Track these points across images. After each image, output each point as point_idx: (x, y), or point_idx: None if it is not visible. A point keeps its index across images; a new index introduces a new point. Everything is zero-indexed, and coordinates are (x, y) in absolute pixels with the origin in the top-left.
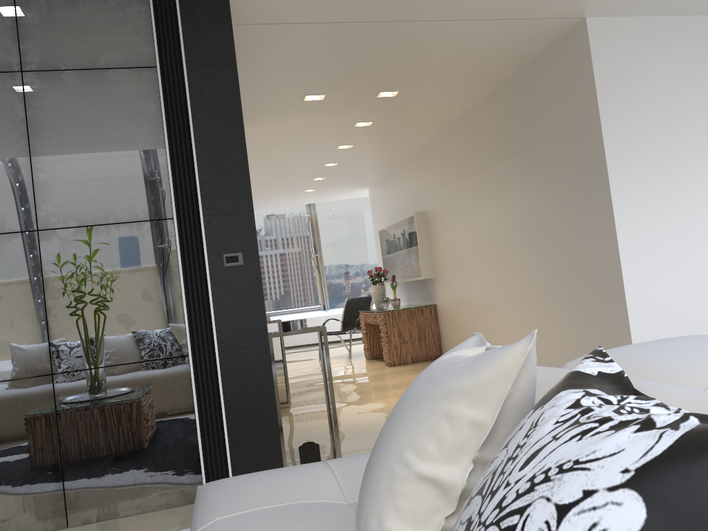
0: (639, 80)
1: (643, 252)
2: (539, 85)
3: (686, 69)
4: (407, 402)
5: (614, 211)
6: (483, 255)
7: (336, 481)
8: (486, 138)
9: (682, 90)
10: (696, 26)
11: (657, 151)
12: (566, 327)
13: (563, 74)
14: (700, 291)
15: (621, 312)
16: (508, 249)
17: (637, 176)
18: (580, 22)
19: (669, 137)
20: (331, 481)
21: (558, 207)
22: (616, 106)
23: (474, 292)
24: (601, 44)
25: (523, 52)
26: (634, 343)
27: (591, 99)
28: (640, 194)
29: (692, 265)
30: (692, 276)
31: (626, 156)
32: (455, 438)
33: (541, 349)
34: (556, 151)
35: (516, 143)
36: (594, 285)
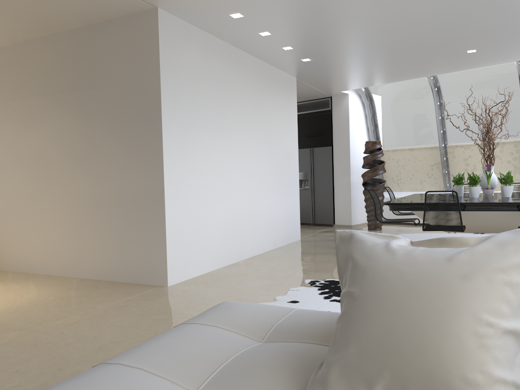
0: (182, 64)
1: (176, 183)
2: (105, 44)
3: (204, 67)
4: (441, 280)
5: (163, 151)
6: (19, 172)
7: (159, 377)
8: (37, 72)
9: (201, 79)
10: (210, 41)
11: (187, 115)
12: (106, 235)
13: (131, 42)
14: (201, 212)
15: (160, 224)
16: (51, 170)
17: (177, 130)
18: (152, 9)
19: (193, 108)
20: (155, 378)
21: (111, 142)
22: (169, 77)
23: (2, 204)
24: (164, 31)
25: (99, 13)
26: (167, 246)
27: (154, 67)
28: (177, 143)
29: (198, 194)
30: (198, 202)
31: (172, 114)
32: (517, 299)
33: (76, 252)
34: (115, 99)
35: (73, 84)
36: (138, 203)
